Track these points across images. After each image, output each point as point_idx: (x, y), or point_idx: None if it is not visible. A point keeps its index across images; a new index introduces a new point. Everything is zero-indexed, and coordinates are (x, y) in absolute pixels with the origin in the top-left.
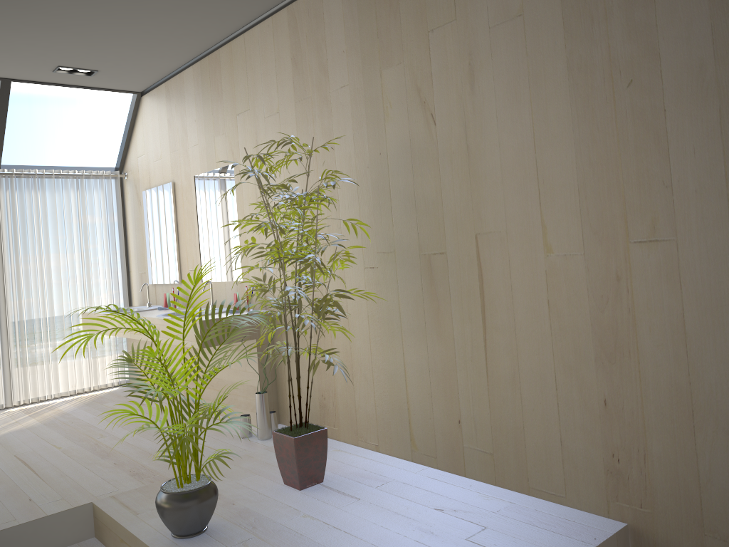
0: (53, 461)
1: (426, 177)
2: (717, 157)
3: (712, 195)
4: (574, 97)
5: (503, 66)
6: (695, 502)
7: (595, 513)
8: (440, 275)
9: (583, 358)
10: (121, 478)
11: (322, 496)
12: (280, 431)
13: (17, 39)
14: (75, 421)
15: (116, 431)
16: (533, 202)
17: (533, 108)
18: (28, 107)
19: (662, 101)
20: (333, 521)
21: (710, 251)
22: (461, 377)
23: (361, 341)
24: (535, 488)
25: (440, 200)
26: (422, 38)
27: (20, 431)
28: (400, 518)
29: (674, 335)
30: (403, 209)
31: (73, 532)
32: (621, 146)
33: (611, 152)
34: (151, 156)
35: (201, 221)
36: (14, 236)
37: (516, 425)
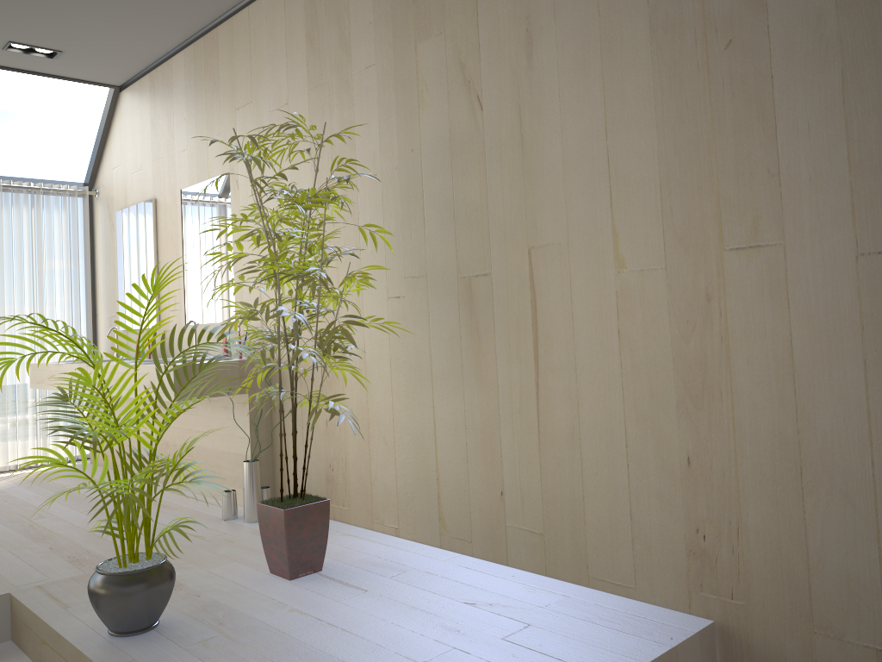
0: None
1: (468, 178)
2: (838, 134)
3: (831, 184)
4: (657, 66)
5: (569, 31)
6: (803, 589)
7: (673, 609)
8: (482, 303)
9: (661, 404)
10: (55, 565)
11: (318, 587)
12: (268, 503)
13: None
14: (10, 499)
15: (61, 511)
16: (603, 203)
17: (605, 82)
18: None
19: (769, 65)
20: (329, 616)
21: (827, 257)
22: (506, 435)
23: (381, 393)
24: (596, 577)
25: (485, 206)
26: (469, 1)
27: None
28: (418, 614)
29: (779, 369)
30: (438, 219)
31: None
32: (716, 125)
33: (703, 134)
34: (129, 167)
35: (188, 246)
36: None
37: (574, 495)
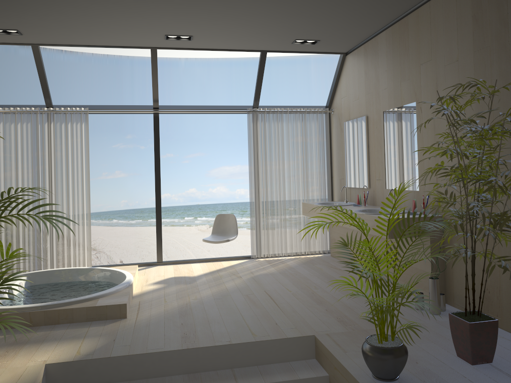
0: (287, 299)
1: None
2: None
3: None
4: None
5: None
6: None
7: None
8: None
9: None
10: (331, 322)
11: (493, 375)
12: (456, 315)
13: (273, 24)
14: (298, 274)
15: (324, 286)
16: None
17: None
18: (268, 68)
19: None
20: None
21: None
22: None
23: None
24: None
25: None
26: None
27: (266, 275)
28: None
29: None
30: None
31: (302, 352)
32: None
33: None
34: (351, 97)
35: (387, 144)
36: (264, 151)
37: None
